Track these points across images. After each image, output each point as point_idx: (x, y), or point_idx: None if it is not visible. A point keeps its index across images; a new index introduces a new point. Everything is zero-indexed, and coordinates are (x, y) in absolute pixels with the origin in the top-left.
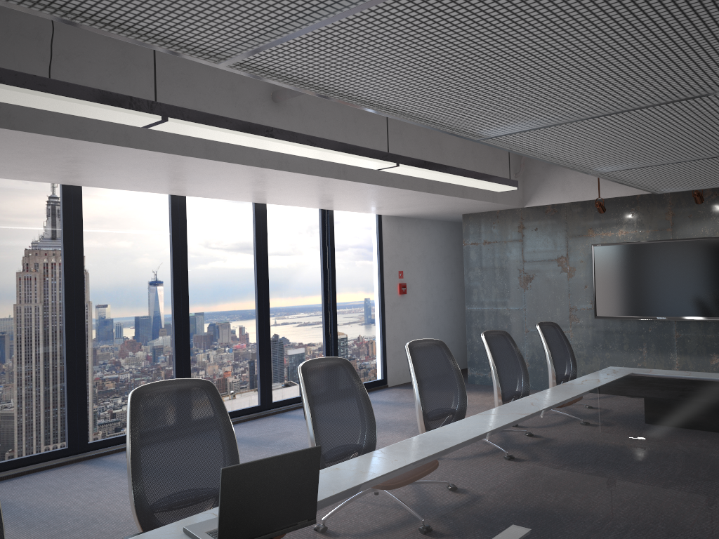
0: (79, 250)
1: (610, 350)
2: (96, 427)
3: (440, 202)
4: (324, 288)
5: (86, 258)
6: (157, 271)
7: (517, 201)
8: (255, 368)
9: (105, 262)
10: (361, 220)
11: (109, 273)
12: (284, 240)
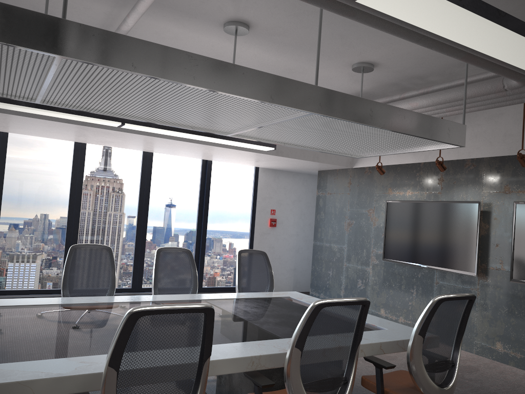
0: (2, 171)
1: (393, 288)
2: (0, 281)
3: (269, 158)
4: (199, 214)
5: (6, 176)
6: (58, 189)
7: (344, 162)
8: (130, 262)
9: (20, 180)
10: (238, 169)
11: (22, 187)
12: (166, 178)
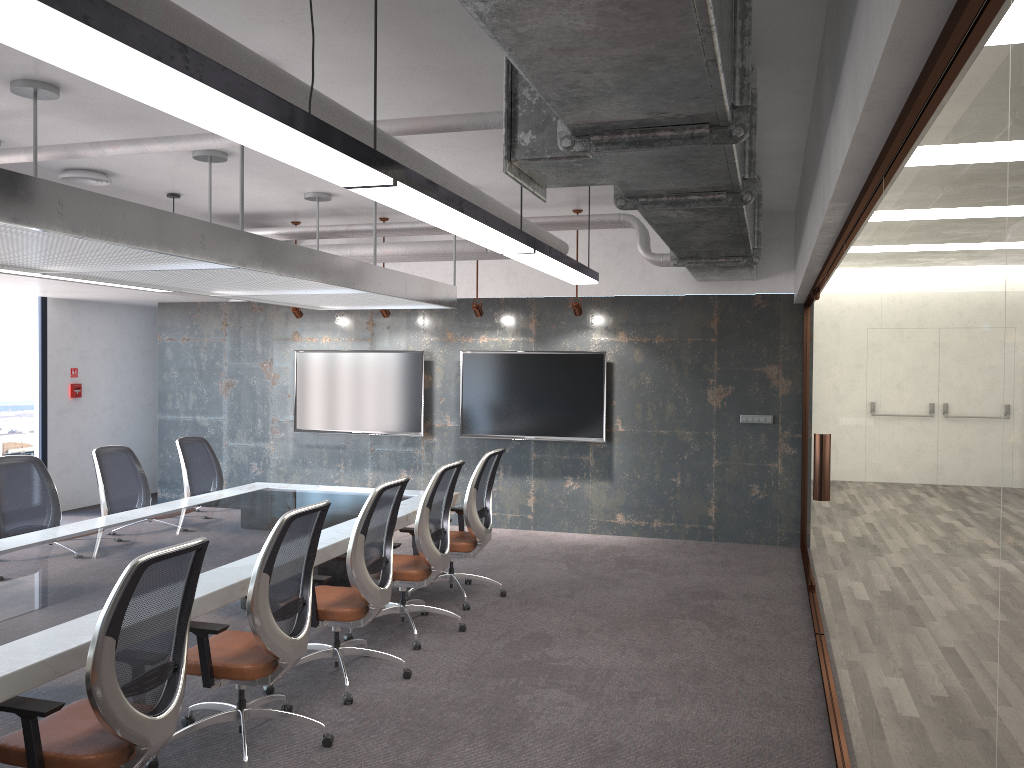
0: None
1: (310, 466)
2: None
3: (112, 291)
4: None
5: None
6: None
7: None
8: None
9: None
10: (14, 302)
11: None
12: None
